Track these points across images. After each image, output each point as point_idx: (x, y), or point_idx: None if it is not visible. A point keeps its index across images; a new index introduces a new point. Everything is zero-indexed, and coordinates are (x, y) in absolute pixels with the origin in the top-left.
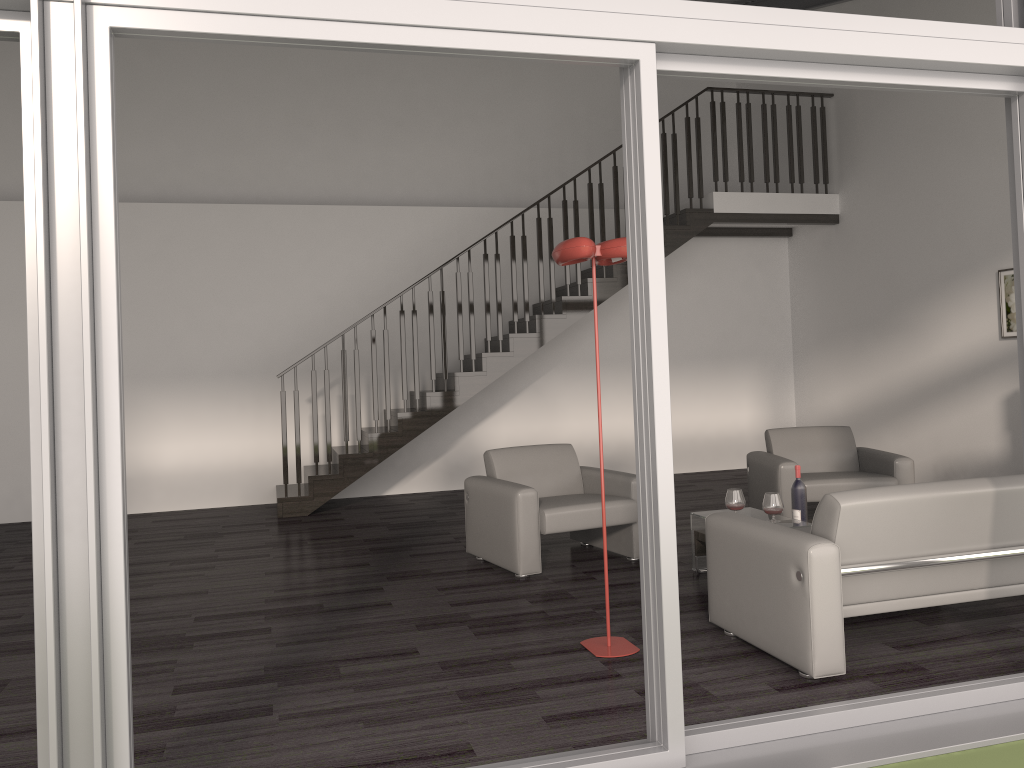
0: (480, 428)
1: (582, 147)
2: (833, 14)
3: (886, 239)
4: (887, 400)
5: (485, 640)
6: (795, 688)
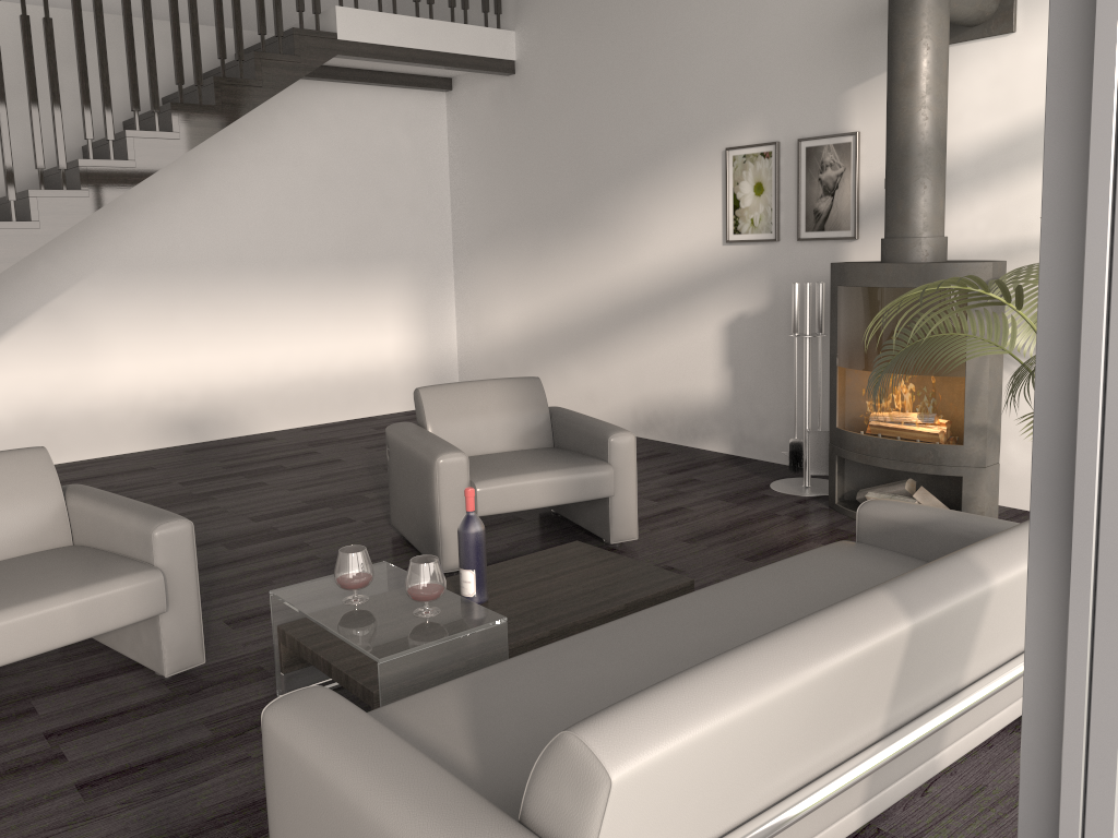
0: None
1: None
2: None
3: (578, 99)
4: (576, 322)
5: None
6: None
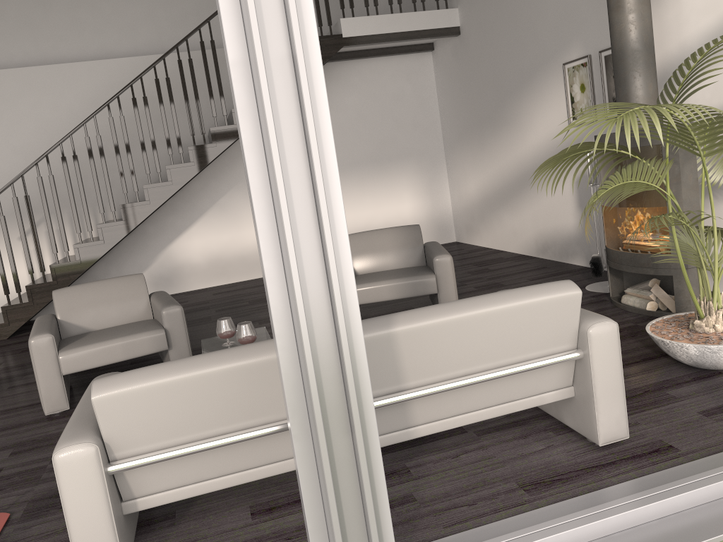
0: (176, 244)
1: None
2: None
3: (490, 44)
4: (503, 186)
5: None
6: None
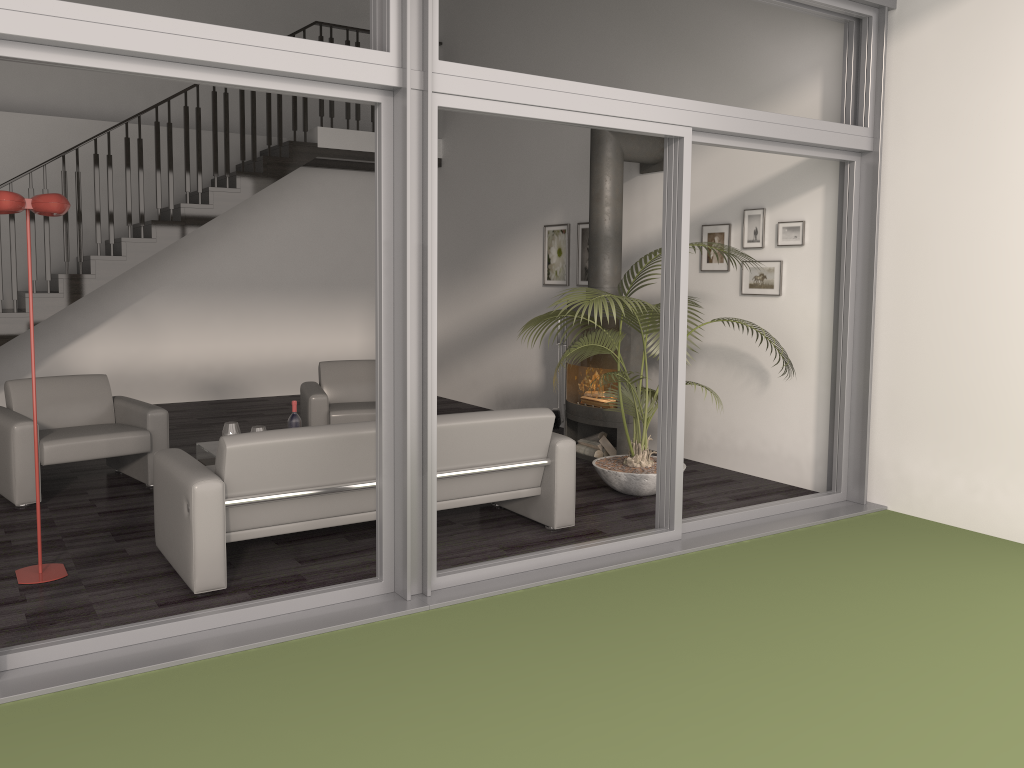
0: (71, 349)
1: None
2: (175, 20)
3: (473, 187)
4: (468, 333)
5: None
6: (177, 603)
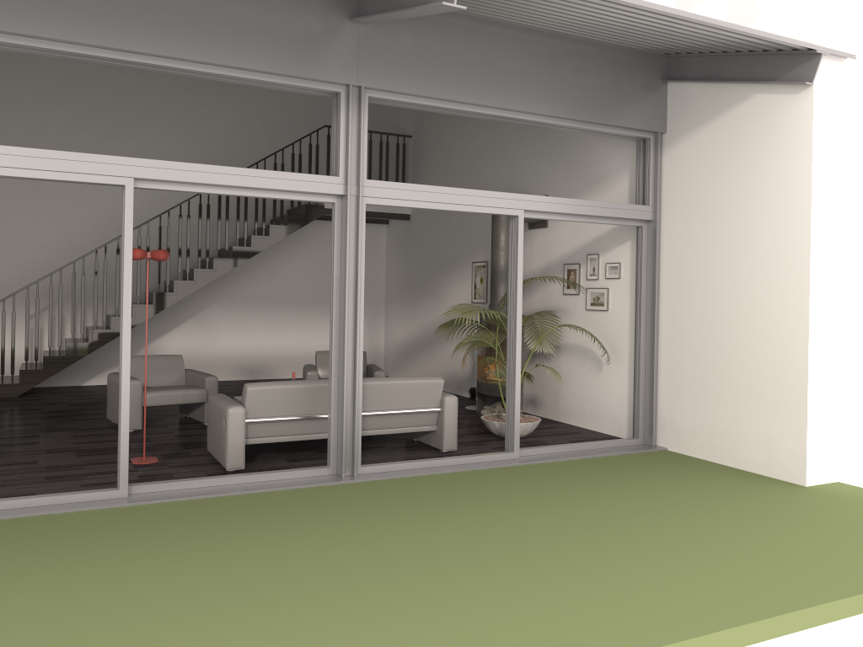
0: (158, 342)
1: (253, 150)
2: (228, 167)
3: (430, 234)
4: (425, 336)
5: (80, 458)
6: (217, 474)
